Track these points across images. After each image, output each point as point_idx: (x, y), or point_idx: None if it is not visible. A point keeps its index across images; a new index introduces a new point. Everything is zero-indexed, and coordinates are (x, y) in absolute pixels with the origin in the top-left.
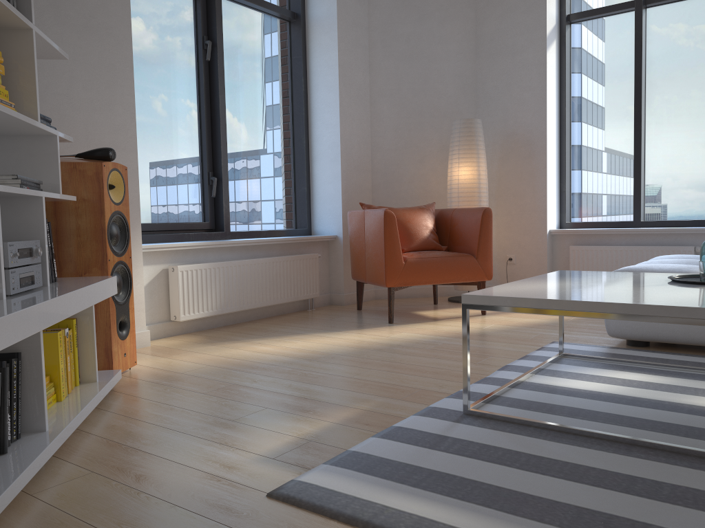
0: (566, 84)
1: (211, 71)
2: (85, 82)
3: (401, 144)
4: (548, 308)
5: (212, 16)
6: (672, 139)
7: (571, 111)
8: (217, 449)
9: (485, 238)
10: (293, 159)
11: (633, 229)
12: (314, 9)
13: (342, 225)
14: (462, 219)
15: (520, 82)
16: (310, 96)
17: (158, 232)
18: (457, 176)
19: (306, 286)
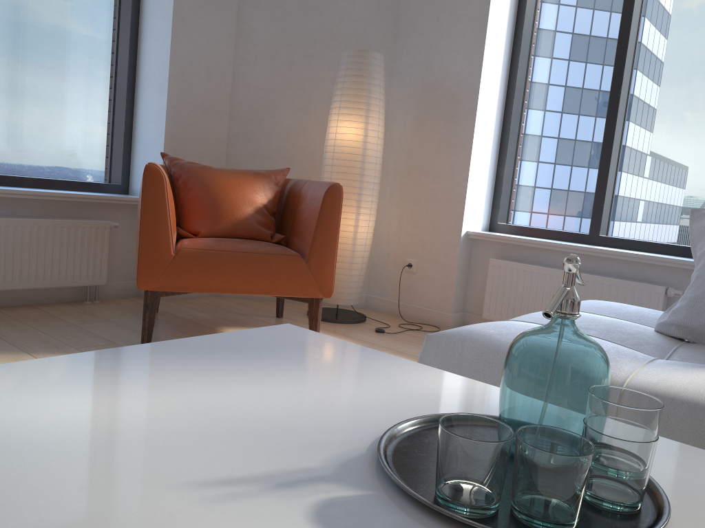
0: (525, 21)
1: None
2: None
3: (277, 81)
4: None
5: None
6: (666, 117)
7: (530, 62)
8: None
9: (325, 231)
10: (114, 82)
11: (581, 248)
12: None
13: None
14: (306, 197)
15: (455, 7)
16: None
17: None
18: (334, 134)
19: (78, 267)
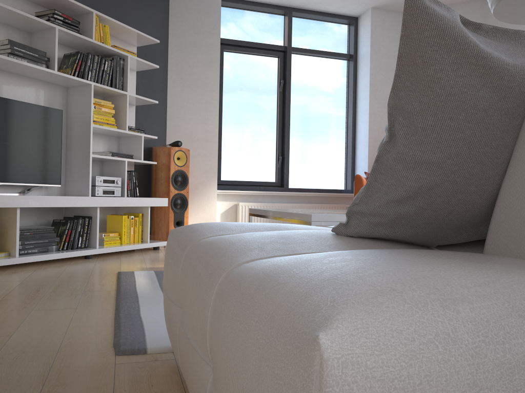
0: None
1: (284, 96)
2: (192, 111)
3: None
4: (262, 214)
5: (285, 66)
6: None
7: None
8: (140, 264)
9: None
10: (346, 145)
11: None
12: (361, 50)
13: None
14: None
15: None
16: (357, 105)
17: (244, 186)
18: None
19: None
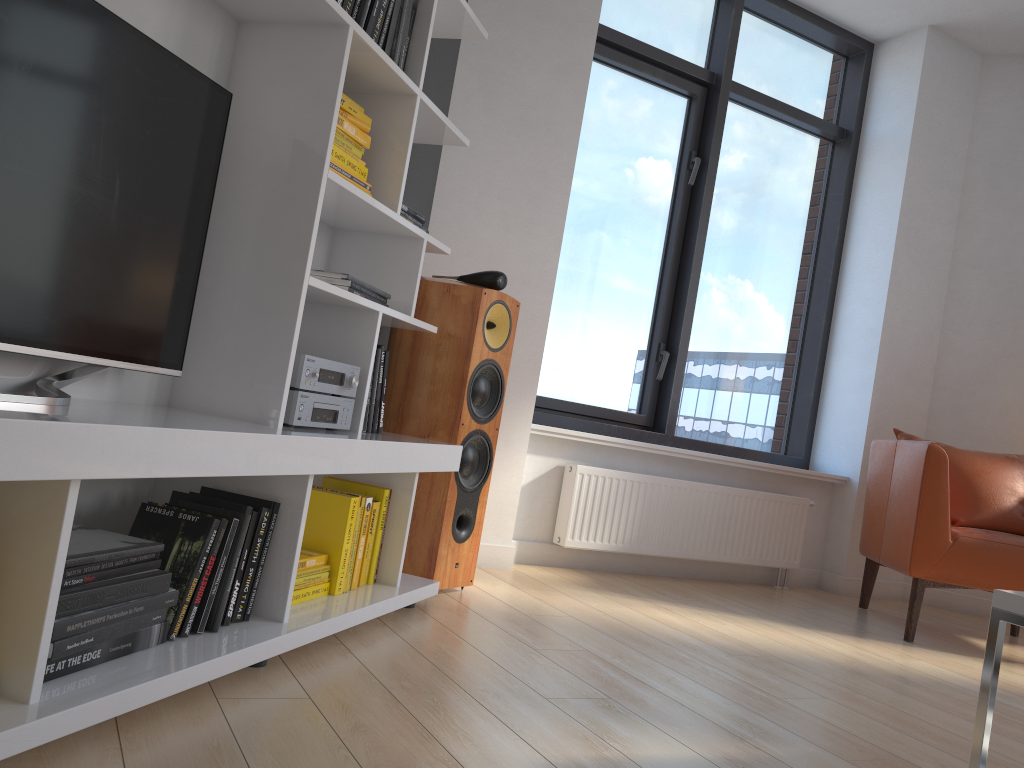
0: None
1: (693, 200)
2: (502, 191)
3: (996, 349)
4: None
5: (709, 124)
6: None
7: None
8: (493, 729)
9: None
10: (801, 346)
11: None
12: (877, 124)
13: (861, 462)
14: None
15: None
16: (846, 254)
17: (567, 415)
18: None
19: (777, 546)
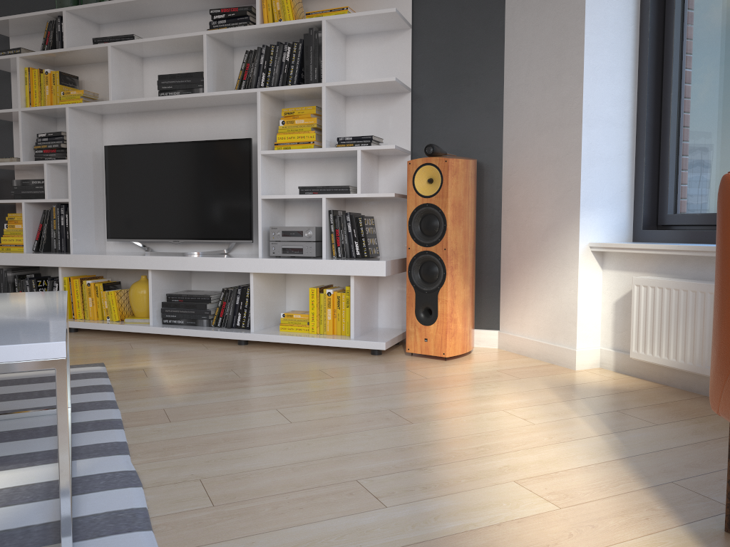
0: None
1: None
2: (539, 62)
3: None
4: None
5: None
6: None
7: None
8: (186, 363)
9: None
10: None
11: None
12: None
13: None
14: None
15: None
16: None
17: None
18: None
19: None
